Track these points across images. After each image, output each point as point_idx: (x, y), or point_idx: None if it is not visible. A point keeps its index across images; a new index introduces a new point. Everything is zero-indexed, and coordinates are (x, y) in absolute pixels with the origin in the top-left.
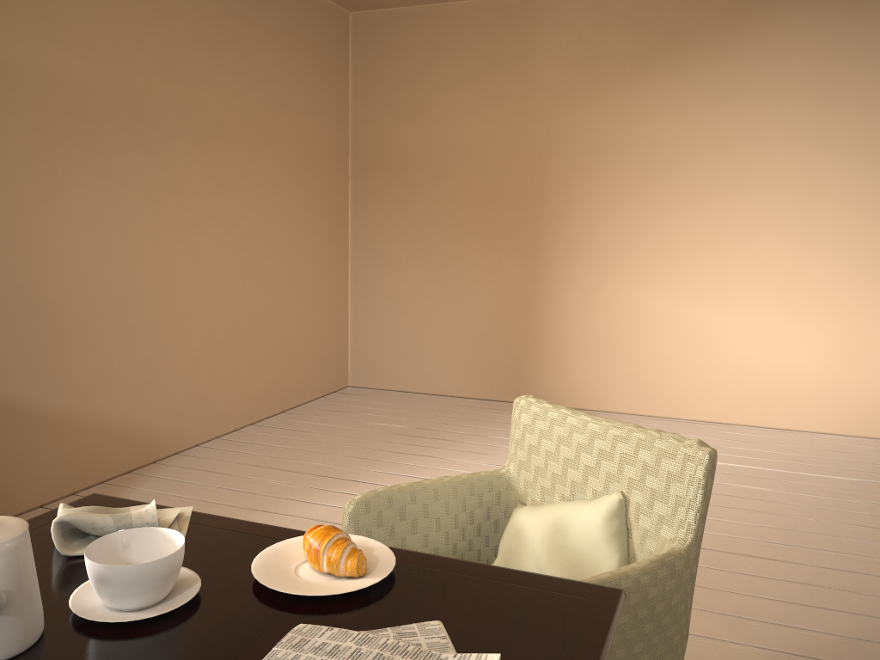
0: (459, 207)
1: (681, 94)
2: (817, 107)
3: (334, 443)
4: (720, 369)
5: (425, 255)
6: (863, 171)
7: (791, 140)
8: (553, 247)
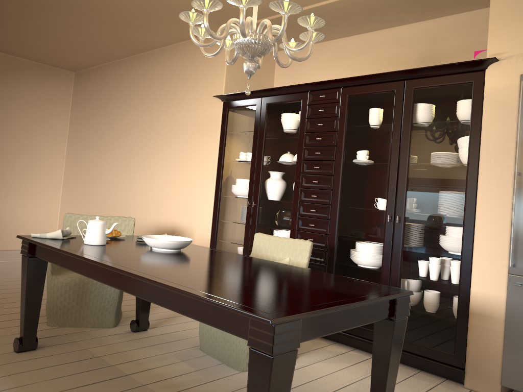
0: None
1: None
2: (38, 118)
3: None
4: None
5: None
6: (53, 146)
7: (27, 129)
8: None
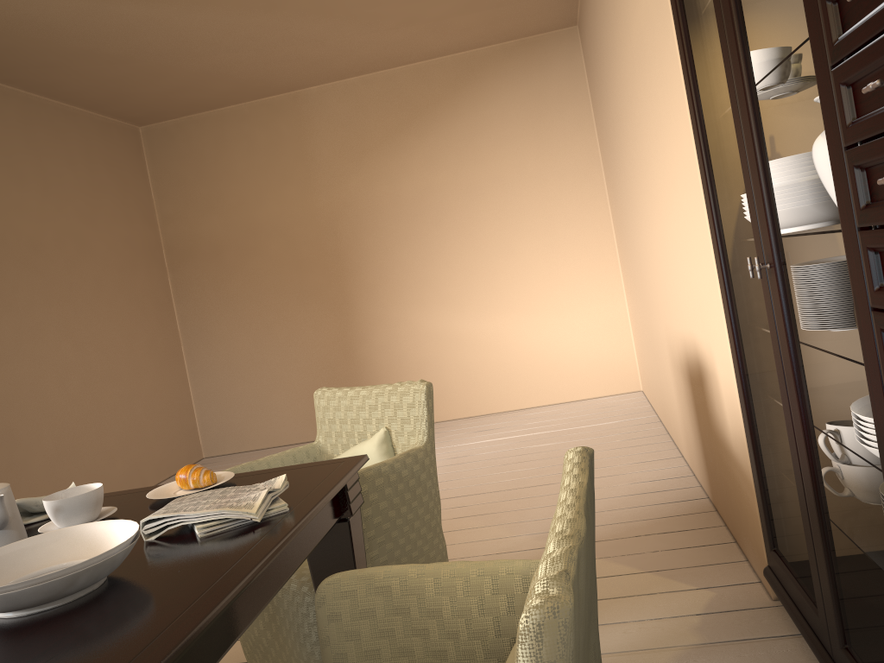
0: (271, 277)
1: (432, 153)
2: (535, 147)
3: None
4: (512, 365)
5: (251, 325)
6: (578, 189)
7: (522, 175)
8: (359, 295)
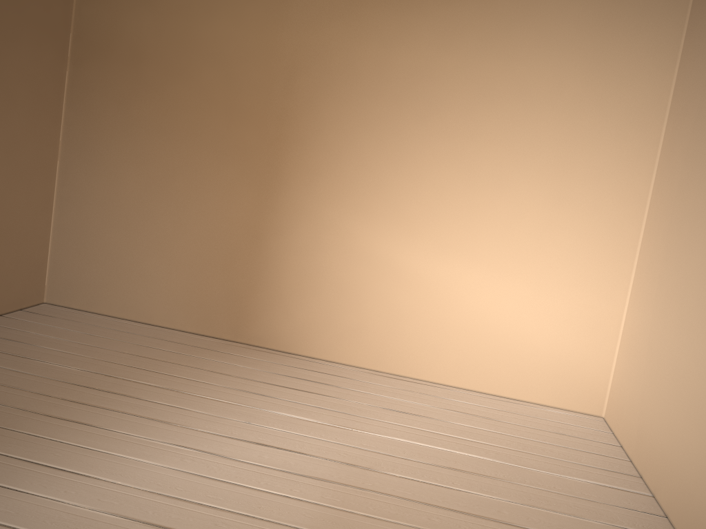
0: (193, 115)
1: (450, 27)
2: (587, 64)
3: None
4: (452, 328)
5: (149, 165)
6: (622, 139)
7: (556, 95)
8: (293, 175)
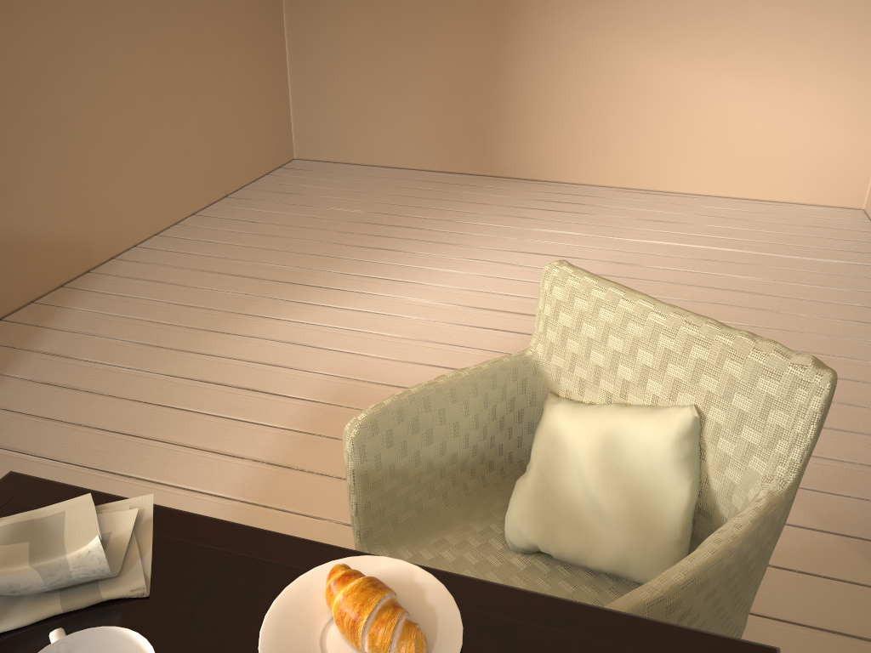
0: None
1: None
2: None
3: (289, 236)
4: (702, 137)
5: (374, 5)
6: None
7: None
8: None
